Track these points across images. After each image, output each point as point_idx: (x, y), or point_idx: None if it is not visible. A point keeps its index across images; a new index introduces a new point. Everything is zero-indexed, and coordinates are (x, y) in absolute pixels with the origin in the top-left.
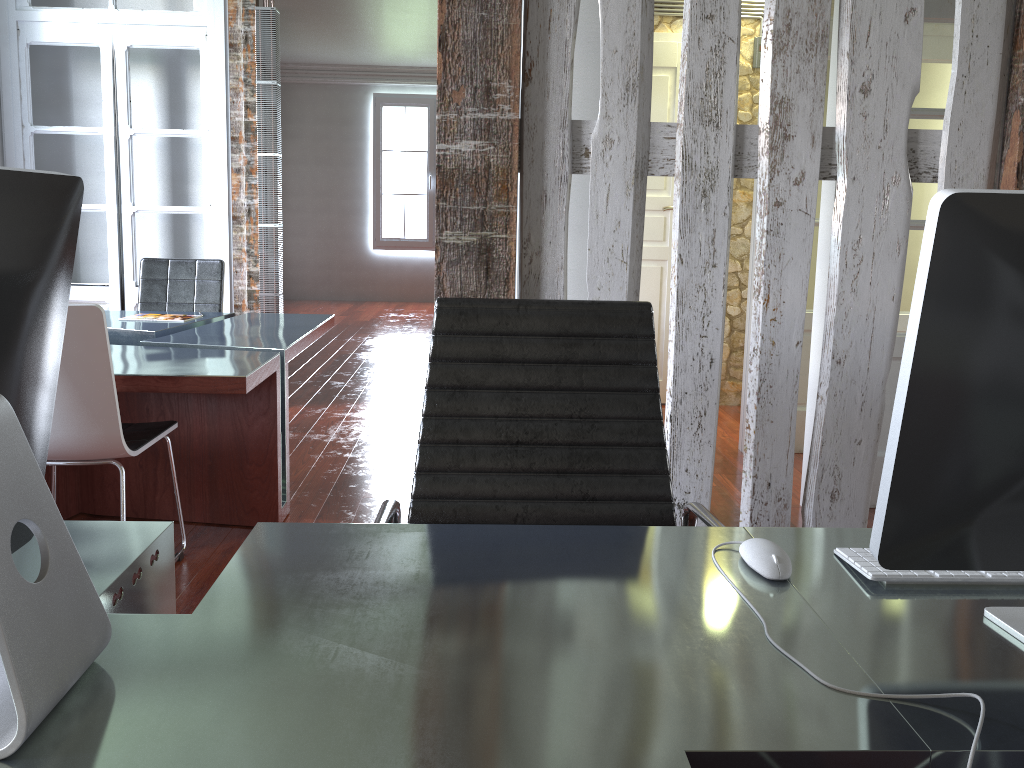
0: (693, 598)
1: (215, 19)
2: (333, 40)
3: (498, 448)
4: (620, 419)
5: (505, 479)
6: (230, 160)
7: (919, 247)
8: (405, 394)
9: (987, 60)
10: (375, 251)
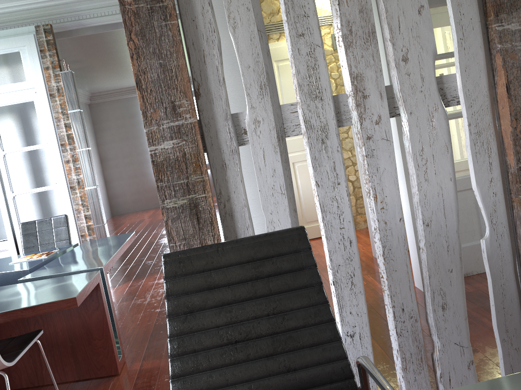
0: None
1: (39, 82)
2: (115, 77)
3: (223, 349)
4: (301, 309)
5: (232, 370)
6: (62, 156)
7: None
8: None
9: (472, 27)
10: None
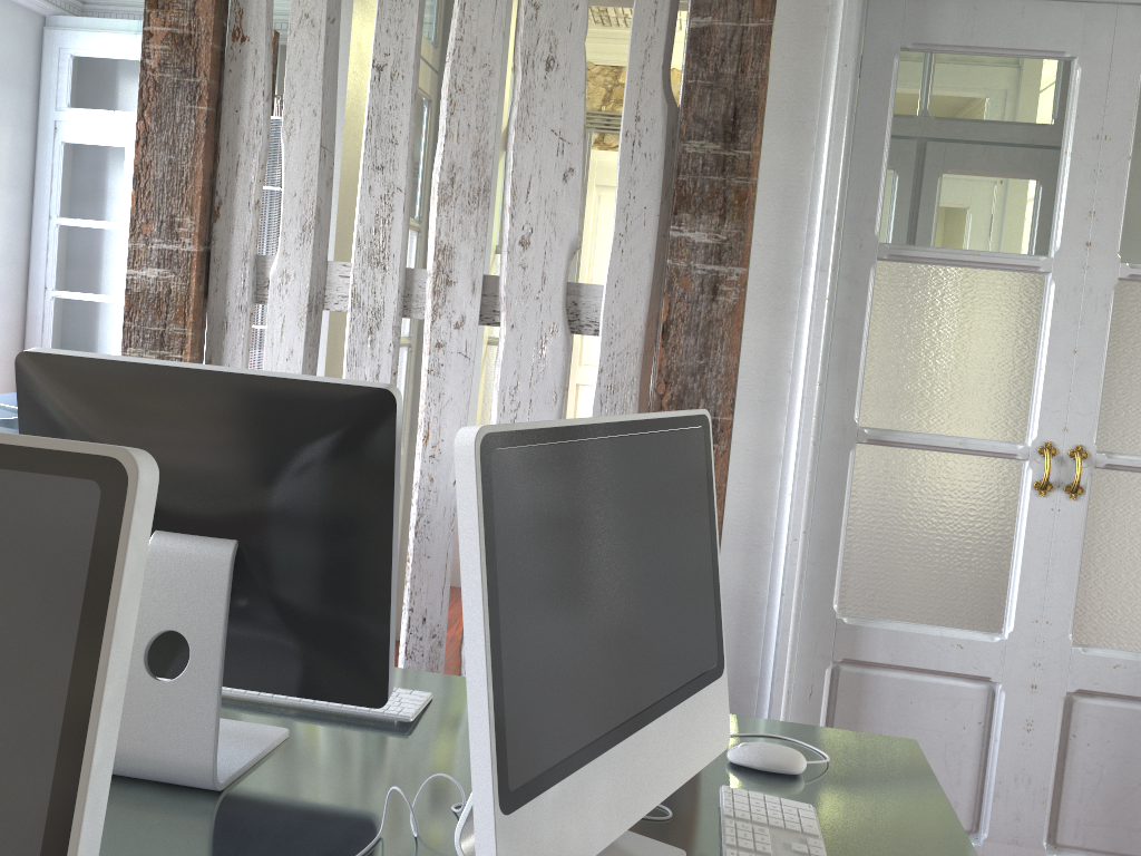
0: None
1: None
2: None
3: None
4: None
5: None
6: None
7: None
8: None
9: (644, 221)
10: None
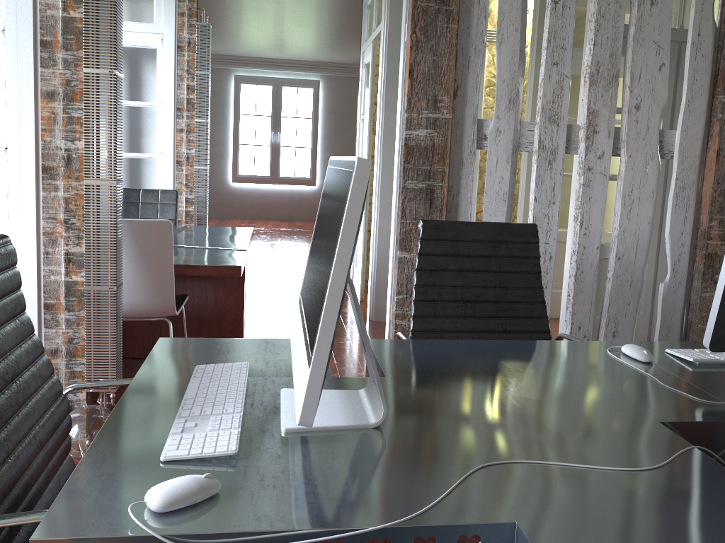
0: (614, 369)
1: (168, 29)
2: (212, 38)
3: (456, 304)
4: (521, 288)
5: (461, 321)
6: (175, 123)
7: (610, 190)
8: (283, 281)
9: (701, 93)
10: (233, 184)
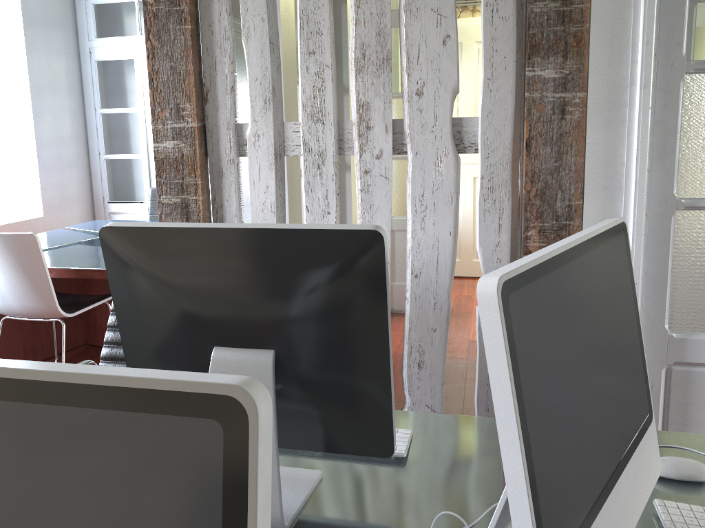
0: None
1: None
2: None
3: None
4: None
5: None
6: None
7: None
8: None
9: (505, 66)
10: None
